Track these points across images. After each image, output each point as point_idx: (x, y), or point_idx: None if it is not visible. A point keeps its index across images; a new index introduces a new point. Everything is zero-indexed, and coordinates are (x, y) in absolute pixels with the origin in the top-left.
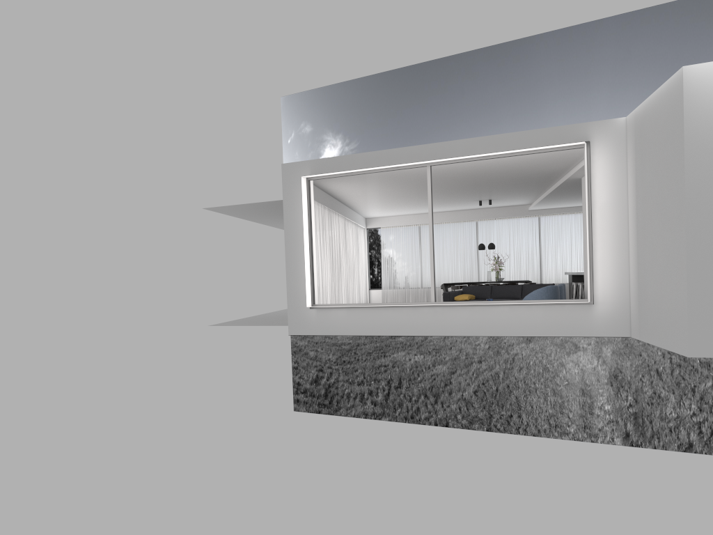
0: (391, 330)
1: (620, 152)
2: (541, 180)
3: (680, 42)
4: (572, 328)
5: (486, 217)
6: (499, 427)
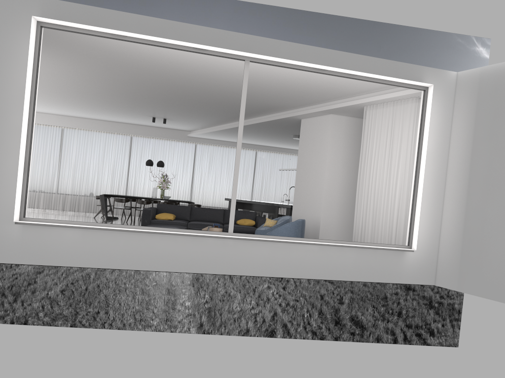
0: (155, 264)
1: (448, 105)
2: (248, 112)
3: (274, 37)
4: (382, 273)
5: (143, 134)
6: (85, 323)
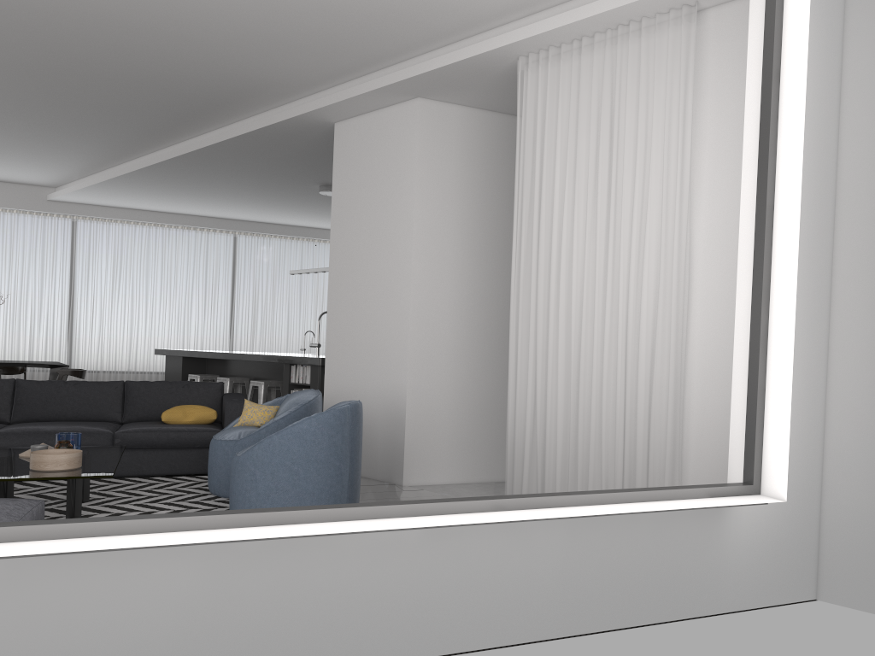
0: None
1: None
2: (184, 112)
3: None
4: (659, 591)
5: None
6: None
